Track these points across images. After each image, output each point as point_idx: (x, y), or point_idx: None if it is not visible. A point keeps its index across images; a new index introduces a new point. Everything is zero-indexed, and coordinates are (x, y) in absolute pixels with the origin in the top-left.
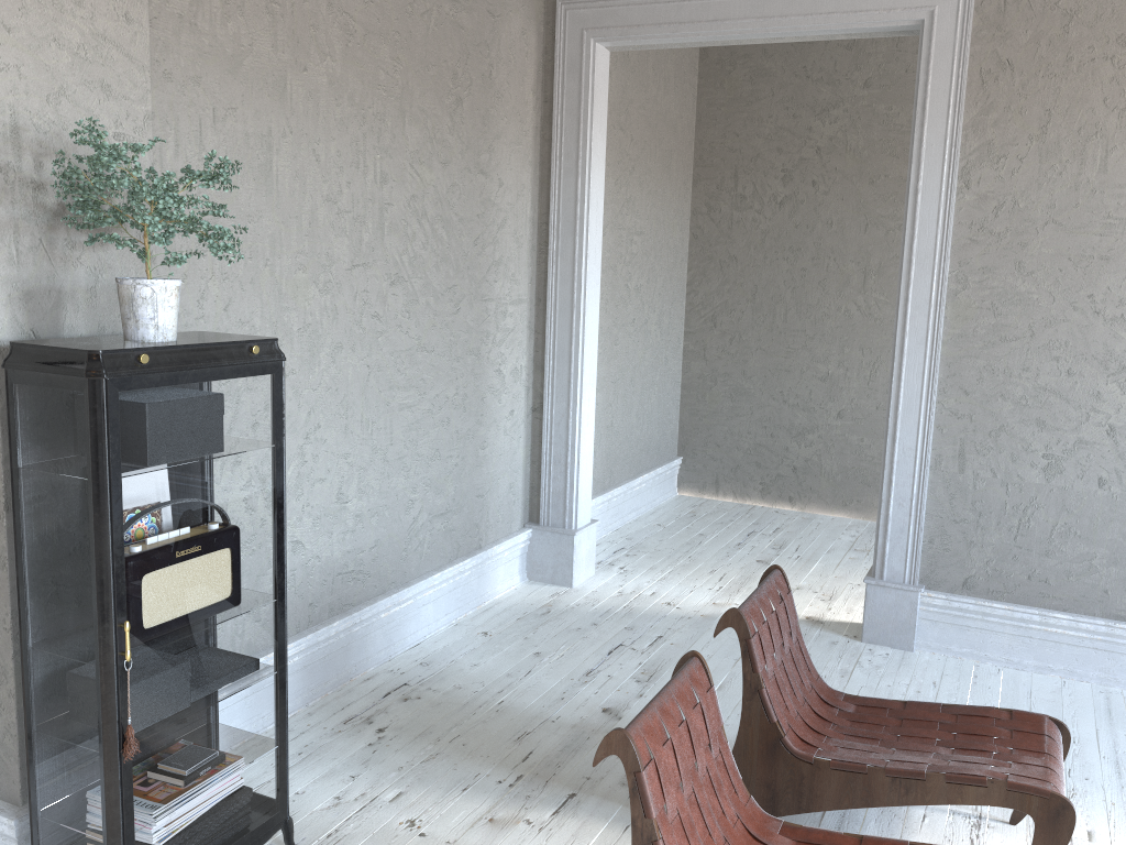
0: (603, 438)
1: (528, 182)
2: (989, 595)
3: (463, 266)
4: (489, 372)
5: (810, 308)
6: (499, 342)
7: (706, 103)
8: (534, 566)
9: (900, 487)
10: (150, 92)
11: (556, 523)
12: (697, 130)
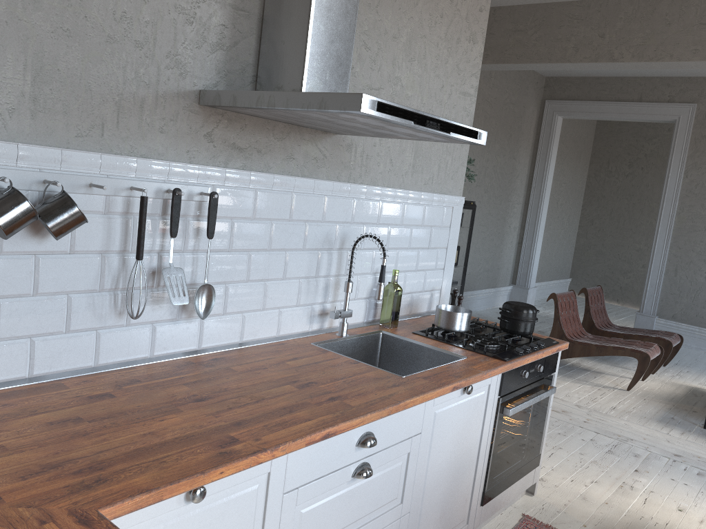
0: (540, 261)
1: (527, 162)
2: (681, 321)
3: (504, 189)
4: (506, 226)
5: (635, 220)
6: (511, 216)
7: (599, 132)
8: (512, 299)
9: (652, 280)
10: None
11: (522, 284)
12: (594, 142)
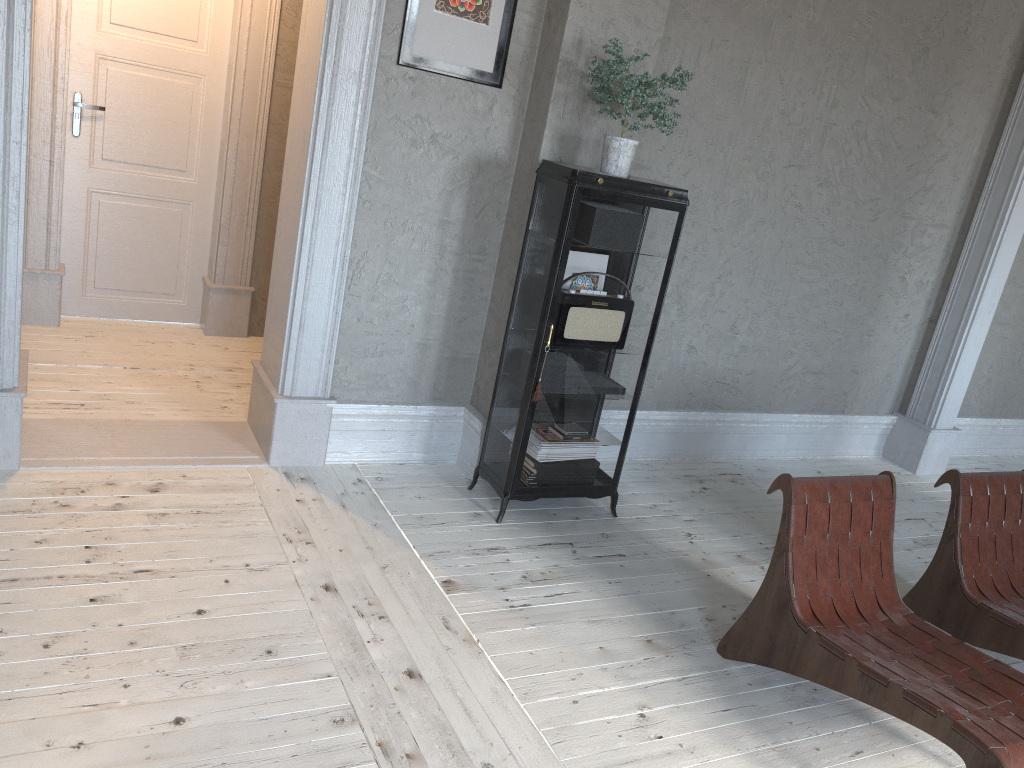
0: (1003, 370)
1: (981, 126)
2: None
3: (890, 185)
4: (893, 276)
5: None
6: (910, 255)
7: None
8: (890, 447)
9: None
10: (663, 26)
11: (919, 418)
12: None
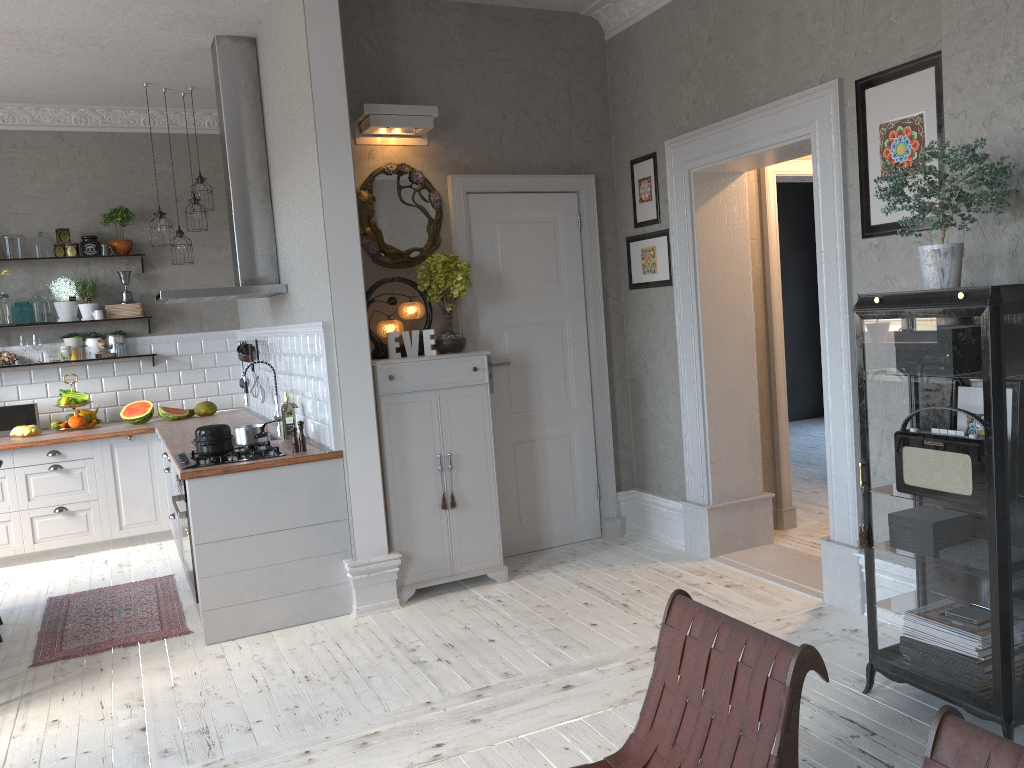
0: None
1: None
2: None
3: None
4: None
5: None
6: None
7: None
8: None
9: None
10: None
11: None
12: None
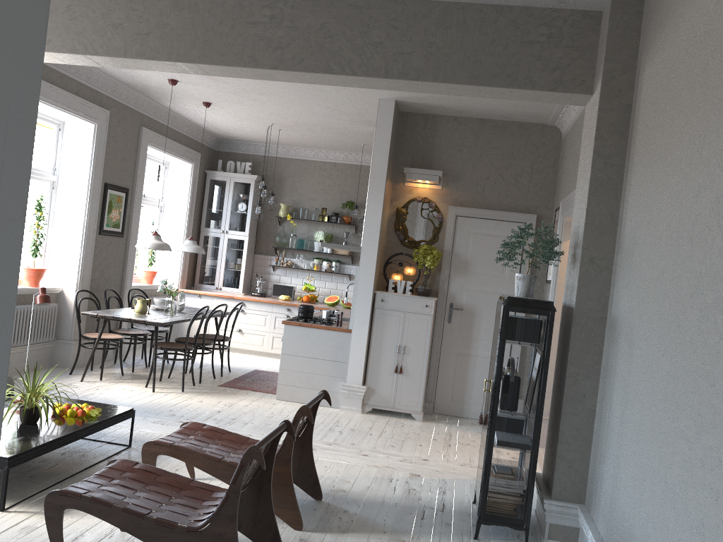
0: None
1: None
2: None
3: None
4: None
5: None
6: None
7: None
8: None
9: None
10: (586, 200)
11: None
12: None
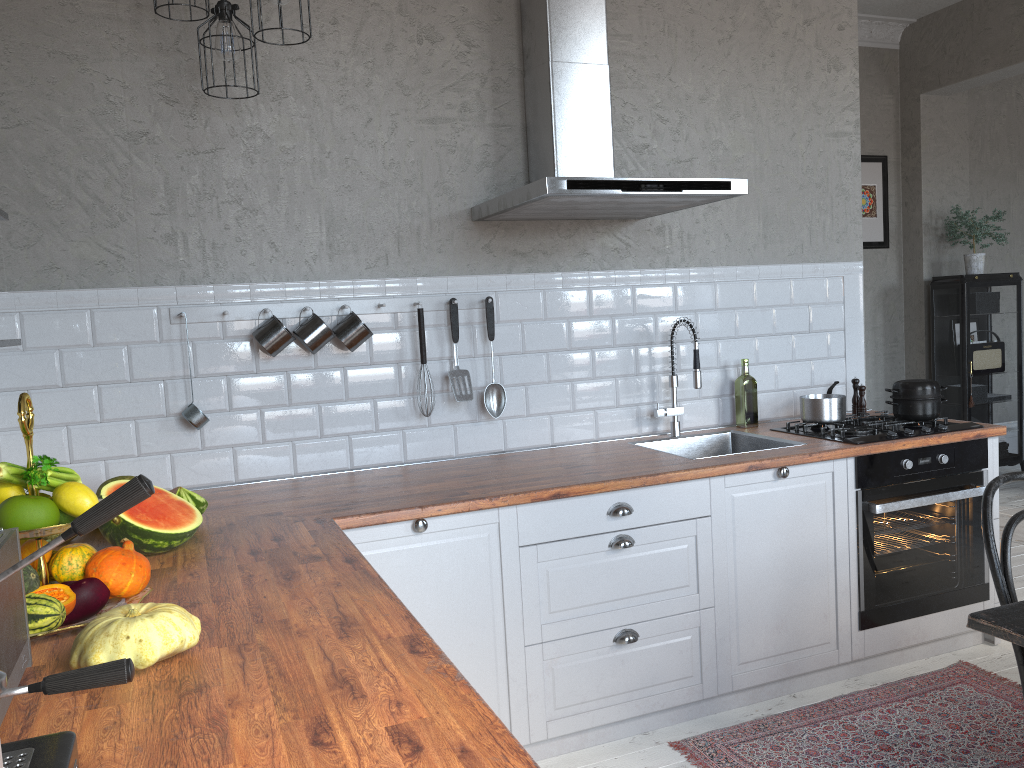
0: None
1: None
2: None
3: None
4: None
5: None
6: None
7: None
8: None
9: None
10: (968, 191)
11: None
12: None
